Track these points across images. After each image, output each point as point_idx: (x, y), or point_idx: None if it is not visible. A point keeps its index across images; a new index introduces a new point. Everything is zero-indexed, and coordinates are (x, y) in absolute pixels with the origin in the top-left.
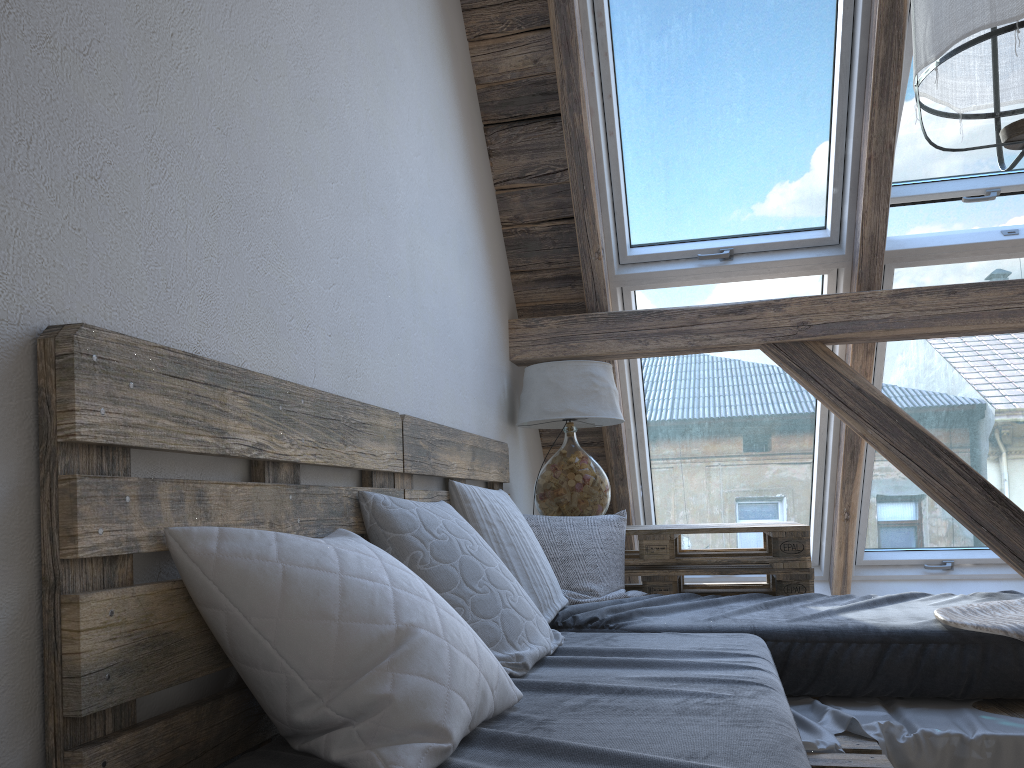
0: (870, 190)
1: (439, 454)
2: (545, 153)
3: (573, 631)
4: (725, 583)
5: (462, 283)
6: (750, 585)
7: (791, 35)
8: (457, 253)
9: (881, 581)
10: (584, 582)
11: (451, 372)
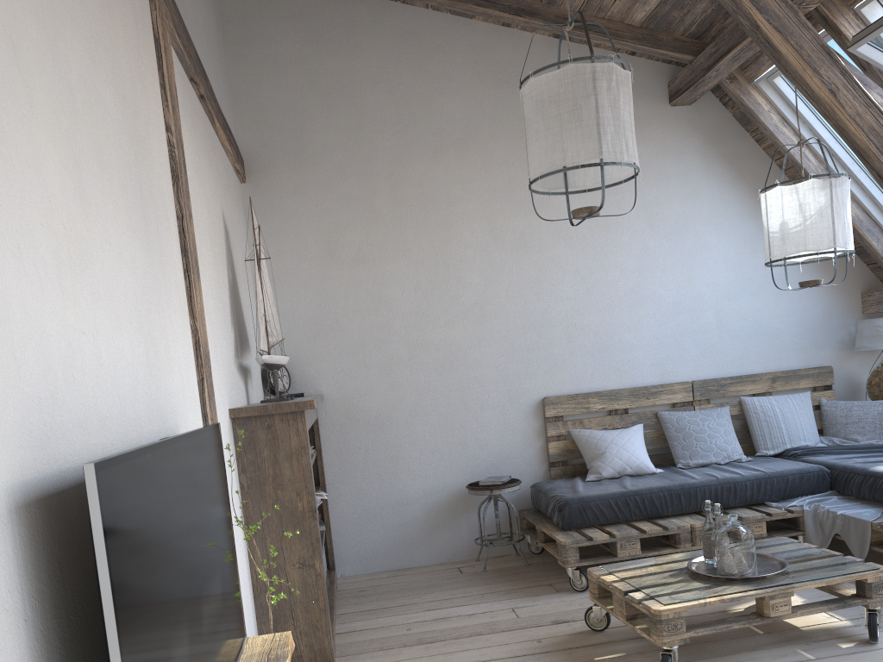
0: None
1: (729, 388)
2: None
3: (786, 457)
4: None
5: (780, 302)
6: None
7: None
8: (773, 291)
9: None
10: (853, 435)
11: (764, 346)
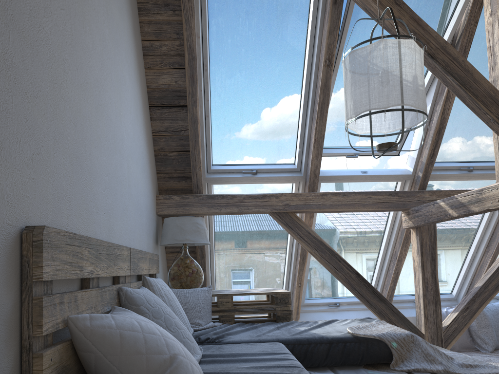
0: (315, 152)
1: (140, 264)
2: (177, 121)
3: (199, 344)
4: (250, 316)
5: (142, 180)
6: (261, 316)
7: (284, 85)
8: (141, 167)
9: (311, 312)
10: (195, 319)
11: (139, 223)
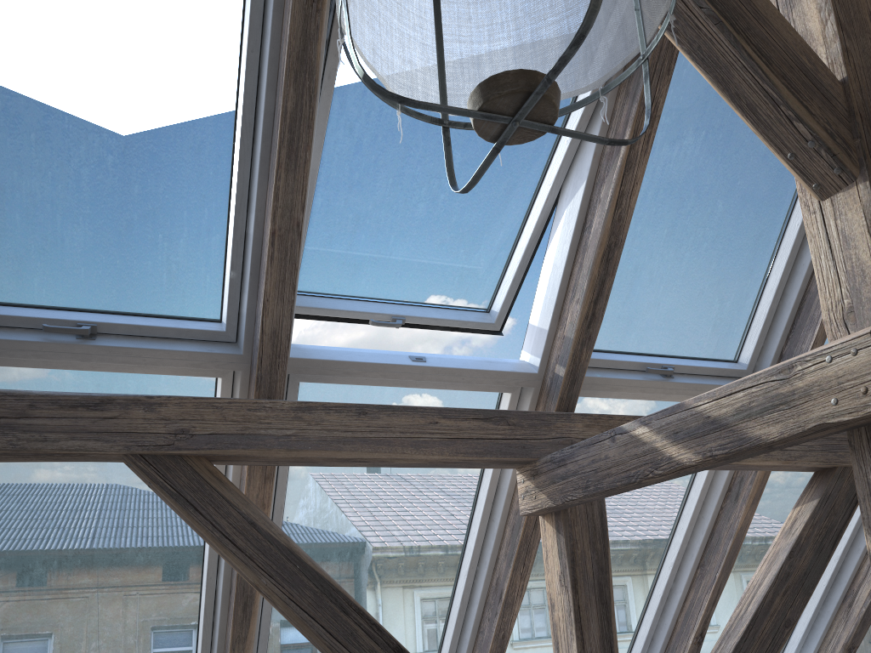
0: (274, 274)
1: None
2: None
3: None
4: None
5: None
6: None
7: (184, 66)
8: None
9: None
10: None
11: None
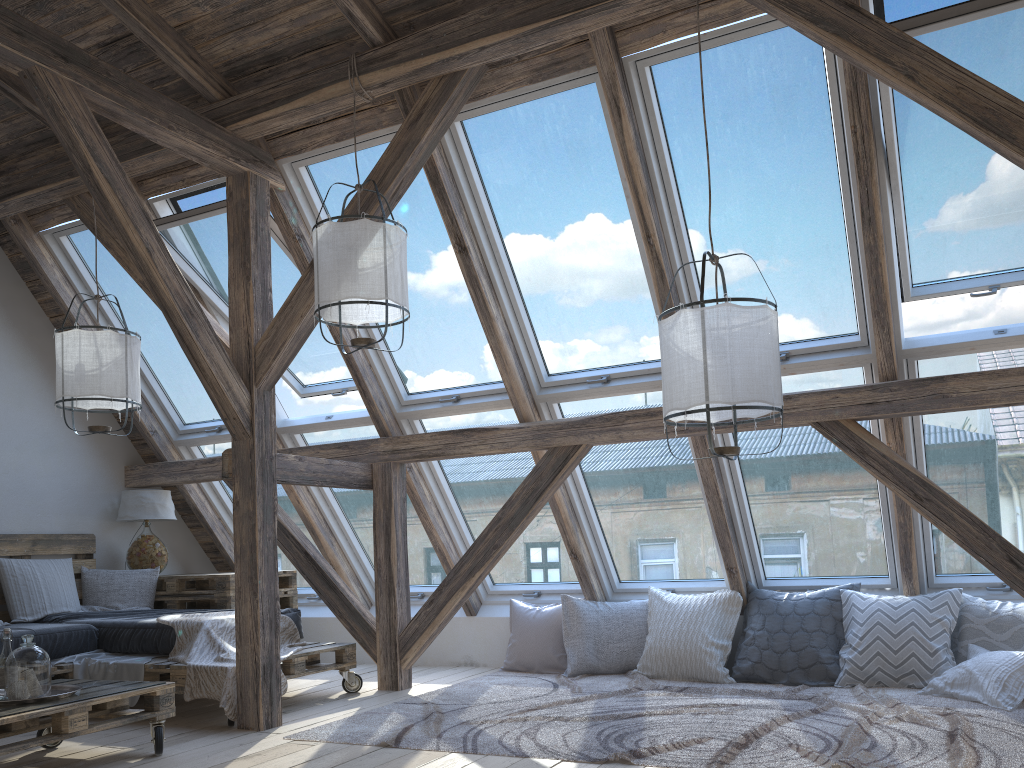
0: None
1: None
2: None
3: (47, 623)
4: None
5: (46, 461)
6: None
7: None
8: (40, 449)
9: None
10: (115, 603)
11: (26, 506)
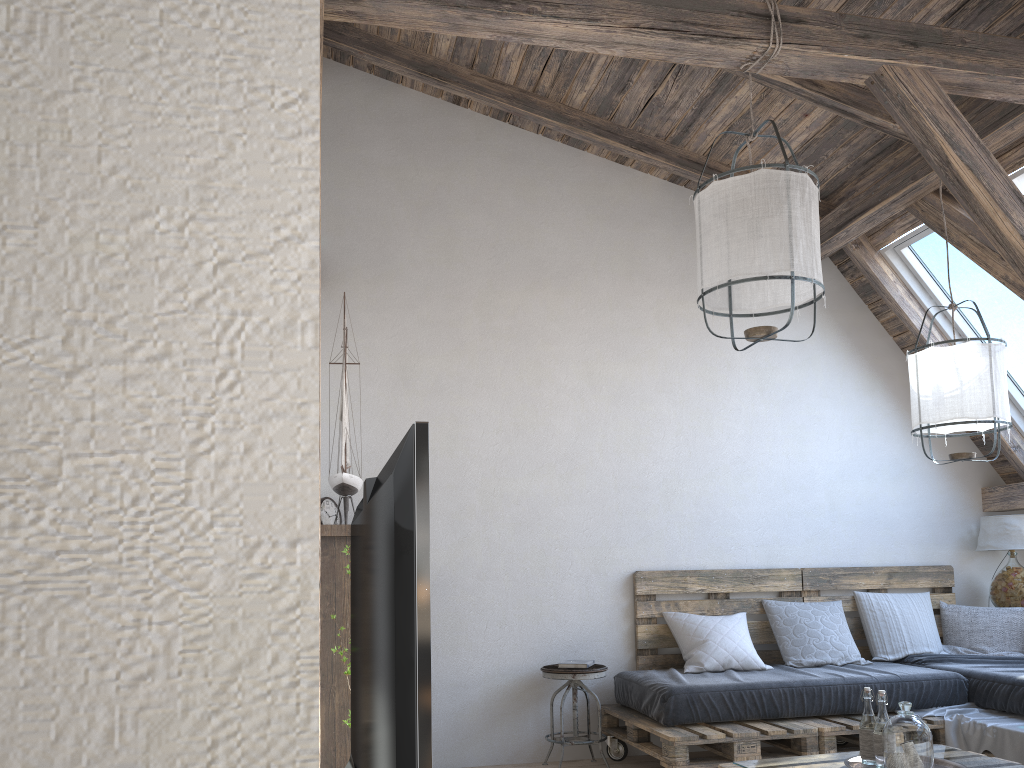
0: None
1: (842, 580)
2: None
3: (908, 664)
4: None
5: (896, 489)
6: None
7: None
8: (889, 476)
9: None
10: (979, 645)
11: (879, 537)
